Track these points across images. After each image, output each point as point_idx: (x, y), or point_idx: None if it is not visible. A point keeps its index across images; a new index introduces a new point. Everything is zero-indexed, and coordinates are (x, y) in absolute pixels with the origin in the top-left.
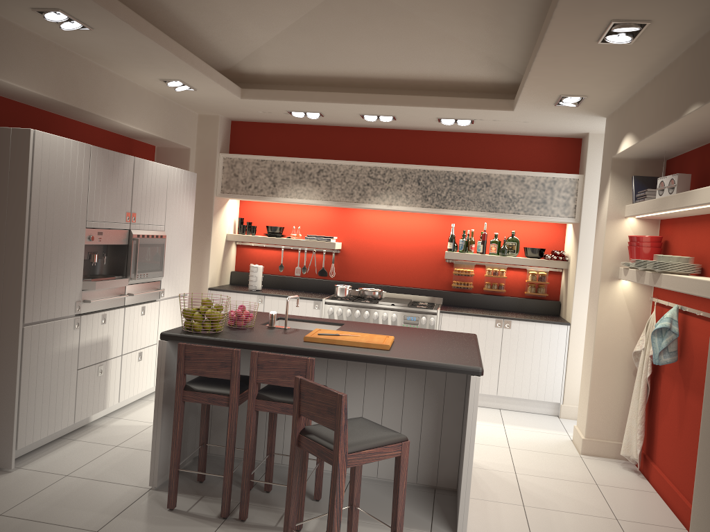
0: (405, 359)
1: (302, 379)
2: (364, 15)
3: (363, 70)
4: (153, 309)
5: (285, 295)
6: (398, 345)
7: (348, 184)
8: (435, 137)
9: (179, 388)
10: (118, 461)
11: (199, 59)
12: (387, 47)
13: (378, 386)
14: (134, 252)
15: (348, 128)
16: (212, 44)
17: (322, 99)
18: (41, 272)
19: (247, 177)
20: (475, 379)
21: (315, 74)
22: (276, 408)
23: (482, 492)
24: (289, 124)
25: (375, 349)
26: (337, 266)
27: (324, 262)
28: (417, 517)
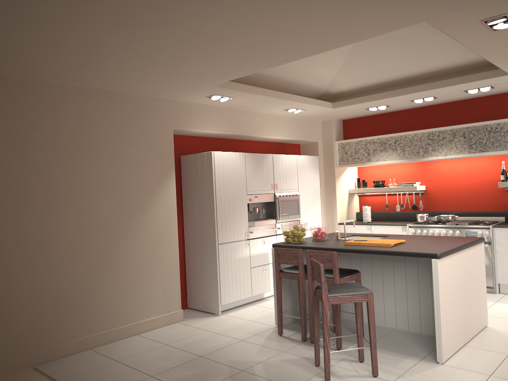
0: (392, 250)
1: (311, 259)
2: (379, 46)
3: (399, 74)
4: None
5: (383, 224)
6: (403, 244)
7: (415, 146)
8: (476, 102)
9: (276, 271)
10: (268, 314)
11: (295, 95)
12: (405, 58)
13: (401, 272)
14: (278, 205)
15: (413, 109)
16: (305, 84)
17: (378, 98)
18: (224, 218)
19: (352, 153)
20: (435, 261)
21: (372, 83)
22: None
23: (482, 345)
24: (376, 114)
25: (382, 247)
26: (424, 202)
27: (415, 200)
28: (419, 352)
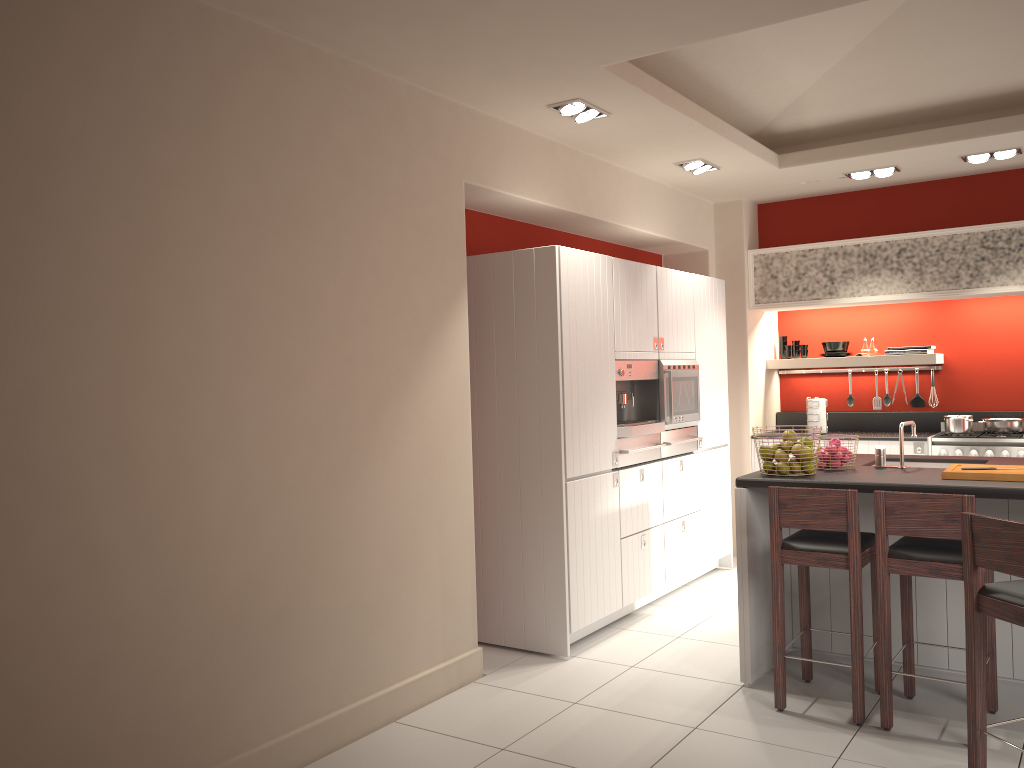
0: None
1: (974, 515)
2: (966, 8)
3: (964, 89)
4: (692, 463)
5: (866, 437)
6: None
7: (949, 263)
8: None
9: (775, 547)
10: (688, 654)
11: (728, 125)
12: (1005, 46)
13: None
14: (666, 388)
15: (937, 182)
16: (740, 103)
17: (901, 145)
18: (577, 416)
19: (790, 277)
20: None
21: (886, 112)
22: (921, 569)
23: None
24: (843, 193)
25: None
26: (939, 390)
27: (918, 386)
28: None
